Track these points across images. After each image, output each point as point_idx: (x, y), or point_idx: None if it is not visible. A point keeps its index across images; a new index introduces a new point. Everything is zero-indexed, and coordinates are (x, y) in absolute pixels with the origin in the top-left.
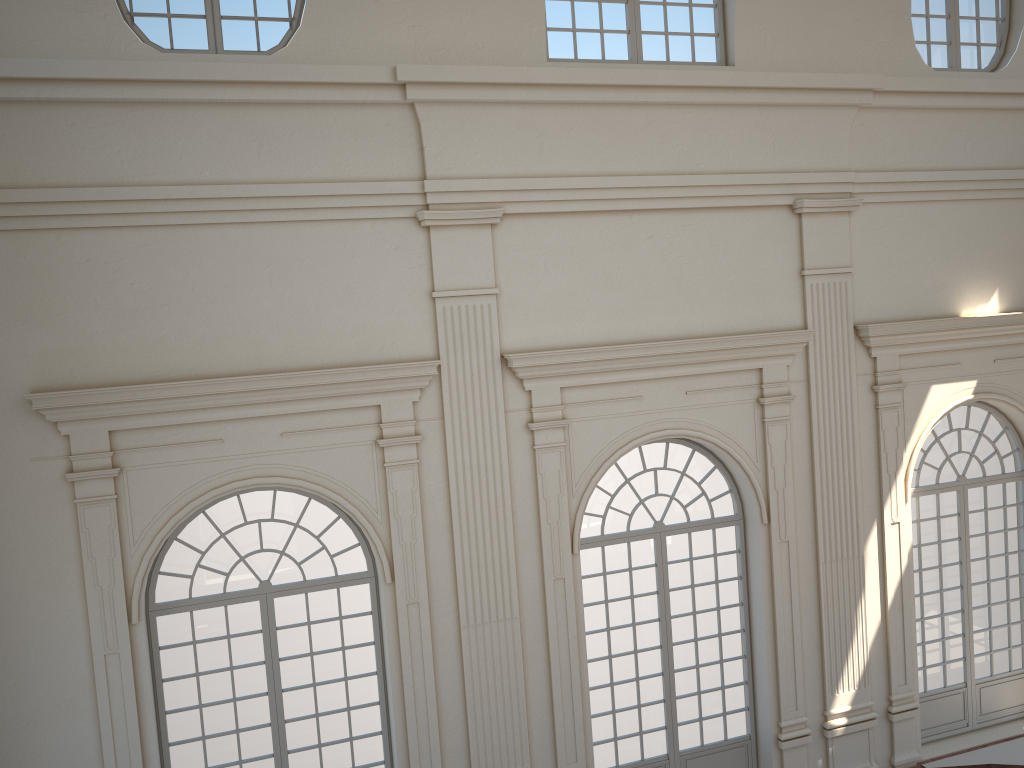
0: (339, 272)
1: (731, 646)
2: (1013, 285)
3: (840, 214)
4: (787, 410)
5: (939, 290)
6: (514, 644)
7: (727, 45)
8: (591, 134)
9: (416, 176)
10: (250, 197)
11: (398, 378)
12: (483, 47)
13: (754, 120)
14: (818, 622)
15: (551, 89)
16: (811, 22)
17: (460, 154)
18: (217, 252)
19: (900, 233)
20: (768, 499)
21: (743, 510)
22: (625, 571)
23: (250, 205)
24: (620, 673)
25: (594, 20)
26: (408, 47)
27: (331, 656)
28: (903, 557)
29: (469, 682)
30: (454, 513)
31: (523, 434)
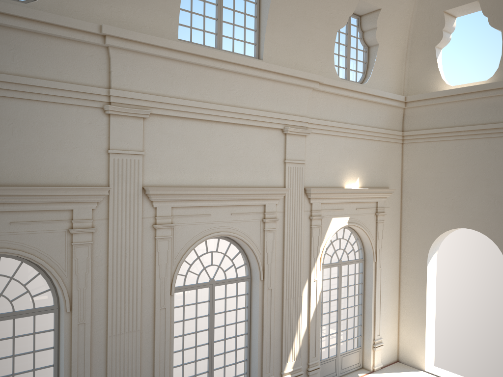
0: (55, 132)
1: (240, 342)
2: (364, 176)
3: (302, 136)
4: (275, 225)
5: (337, 175)
6: (136, 345)
7: (259, 50)
8: (197, 80)
9: (105, 86)
10: (5, 81)
11: (86, 195)
12: (146, 25)
13: (270, 87)
14: (281, 328)
15: (181, 54)
16: (295, 47)
17: (130, 78)
18: None
19: (324, 148)
20: (264, 268)
21: (251, 273)
22: (194, 304)
23: (4, 86)
24: (186, 358)
25: (200, 25)
26: (107, 17)
27: (24, 357)
28: (317, 296)
29: (110, 367)
30: (110, 272)
31: (150, 230)
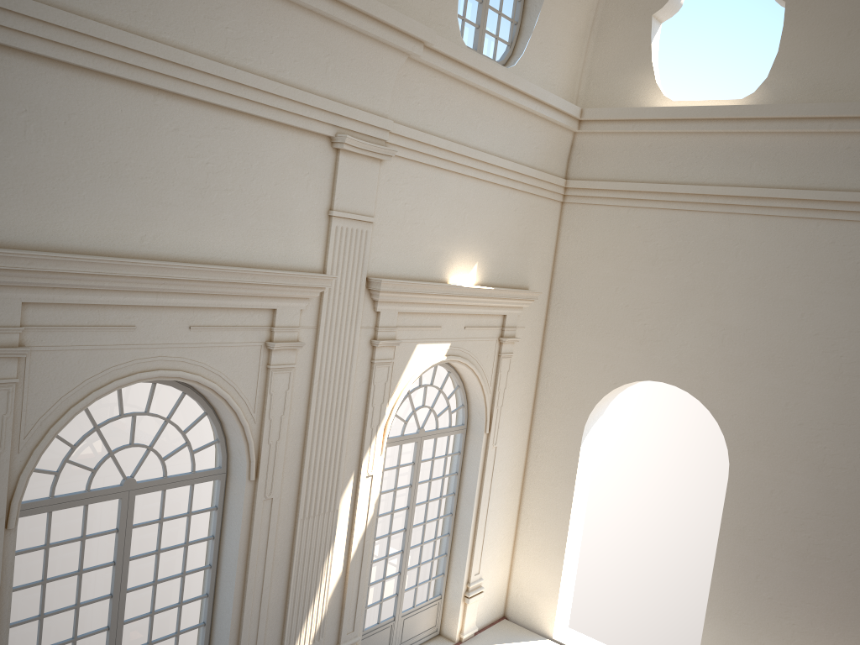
0: None
1: (189, 612)
2: (488, 262)
3: (373, 160)
4: (294, 358)
5: (437, 255)
6: None
7: None
8: None
9: None
10: None
11: None
12: None
13: (313, 31)
14: (287, 581)
15: None
16: None
17: None
18: None
19: (417, 194)
20: (260, 453)
21: (228, 462)
22: (76, 541)
23: None
24: None
25: None
26: None
27: None
28: (371, 509)
29: None
30: None
31: None
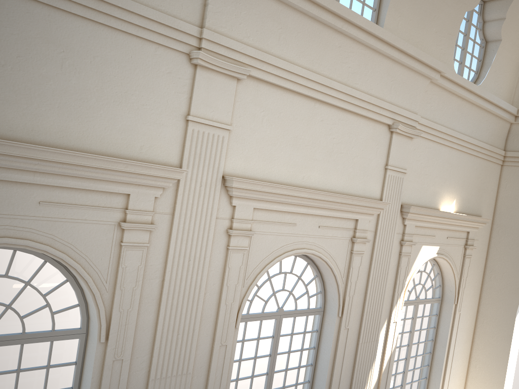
0: (122, 77)
1: None
2: (461, 199)
3: (408, 138)
4: (364, 248)
5: (435, 194)
6: None
7: (379, 18)
8: (309, 40)
9: (196, 24)
10: None
11: (152, 176)
12: None
13: (387, 68)
14: (350, 379)
15: None
16: (419, 23)
17: (230, 19)
18: (18, 22)
19: (427, 157)
20: (344, 301)
21: (324, 305)
22: (255, 340)
23: None
24: None
25: None
26: None
27: None
28: (394, 342)
29: None
30: (165, 290)
31: (223, 236)
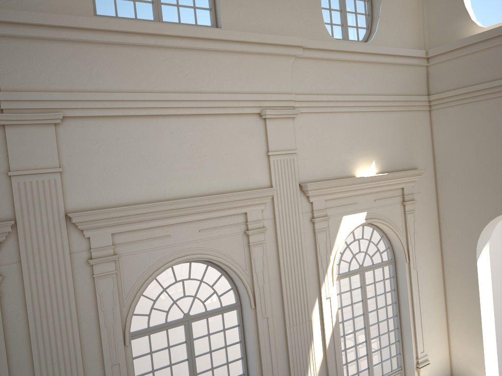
0: None
1: None
2: (382, 158)
3: (288, 119)
4: (263, 237)
5: (344, 162)
6: None
7: (217, 16)
8: (127, 65)
9: None
10: None
11: None
12: (45, 2)
13: (234, 61)
14: (287, 363)
15: (94, 32)
16: (266, 6)
17: (28, 74)
18: None
19: (322, 130)
20: (254, 292)
21: (240, 299)
22: (165, 349)
23: None
24: None
25: None
26: None
27: None
28: (333, 317)
29: None
30: (31, 329)
31: (85, 267)
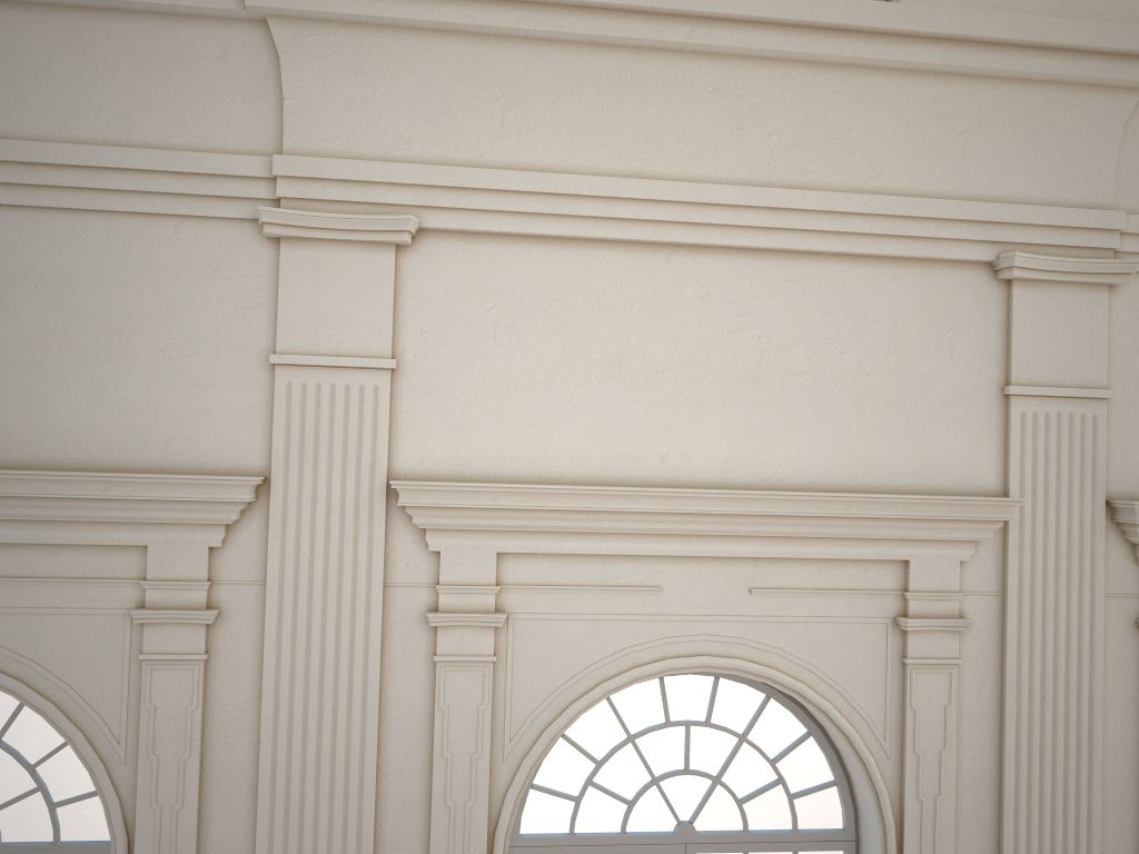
0: (106, 303)
1: None
2: None
3: (1092, 288)
4: (955, 647)
5: None
6: None
7: None
8: (602, 101)
9: (269, 150)
10: None
11: (176, 501)
12: None
13: (926, 101)
14: None
15: (521, 9)
16: None
17: (350, 116)
18: None
19: None
20: (902, 815)
21: (858, 823)
22: None
23: None
24: None
25: None
26: None
27: None
28: None
29: None
30: (263, 763)
31: (418, 631)
